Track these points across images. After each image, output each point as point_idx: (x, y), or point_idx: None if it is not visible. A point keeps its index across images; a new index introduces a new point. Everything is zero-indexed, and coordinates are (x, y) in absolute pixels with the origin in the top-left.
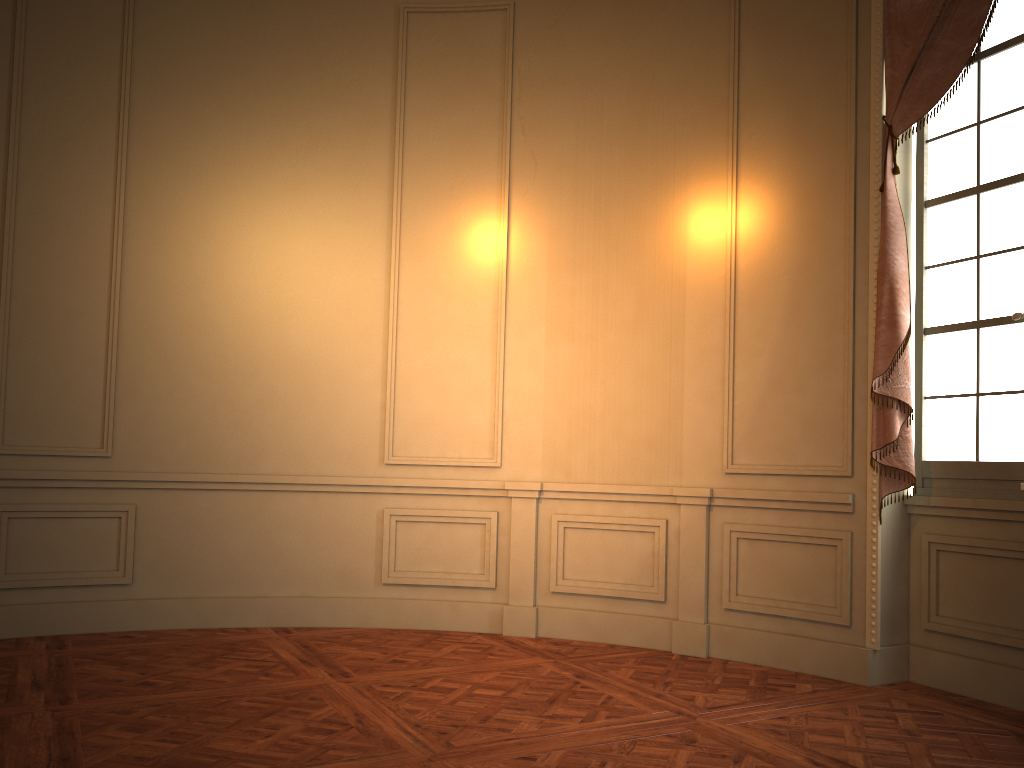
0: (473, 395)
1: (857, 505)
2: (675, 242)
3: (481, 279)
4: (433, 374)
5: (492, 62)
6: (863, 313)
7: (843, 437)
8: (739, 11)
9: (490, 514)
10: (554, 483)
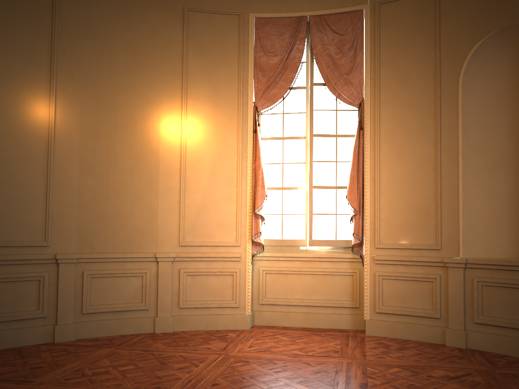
0: (31, 203)
1: (242, 257)
2: (154, 133)
3: (36, 134)
4: (2, 189)
5: (44, 6)
6: (245, 179)
7: (236, 230)
8: (187, 33)
9: (44, 274)
10: (86, 254)
